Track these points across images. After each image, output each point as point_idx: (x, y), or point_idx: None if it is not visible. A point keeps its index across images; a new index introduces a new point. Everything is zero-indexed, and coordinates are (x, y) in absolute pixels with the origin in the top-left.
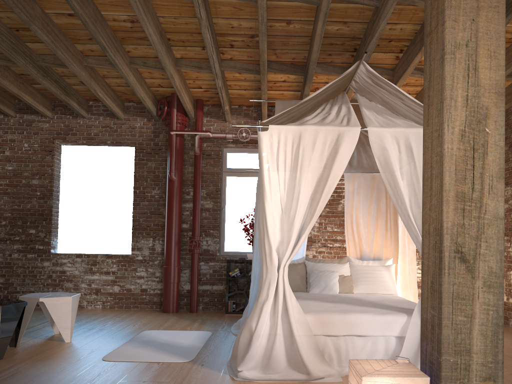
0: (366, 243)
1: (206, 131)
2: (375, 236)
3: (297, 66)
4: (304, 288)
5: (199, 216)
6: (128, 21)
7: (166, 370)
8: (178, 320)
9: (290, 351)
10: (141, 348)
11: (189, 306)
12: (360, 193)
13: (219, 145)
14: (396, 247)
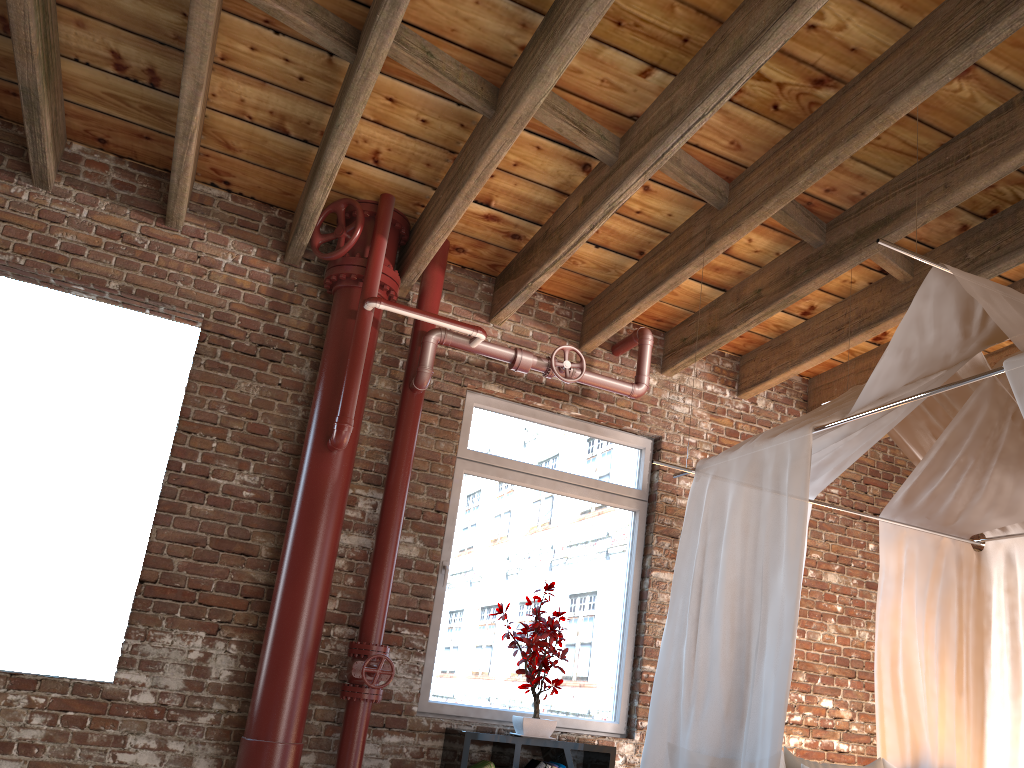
0: (926, 724)
1: (478, 327)
2: (940, 707)
3: (813, 215)
4: None
5: (392, 580)
6: None
7: None
8: None
9: None
10: None
11: None
12: (913, 583)
13: (462, 381)
14: (977, 741)
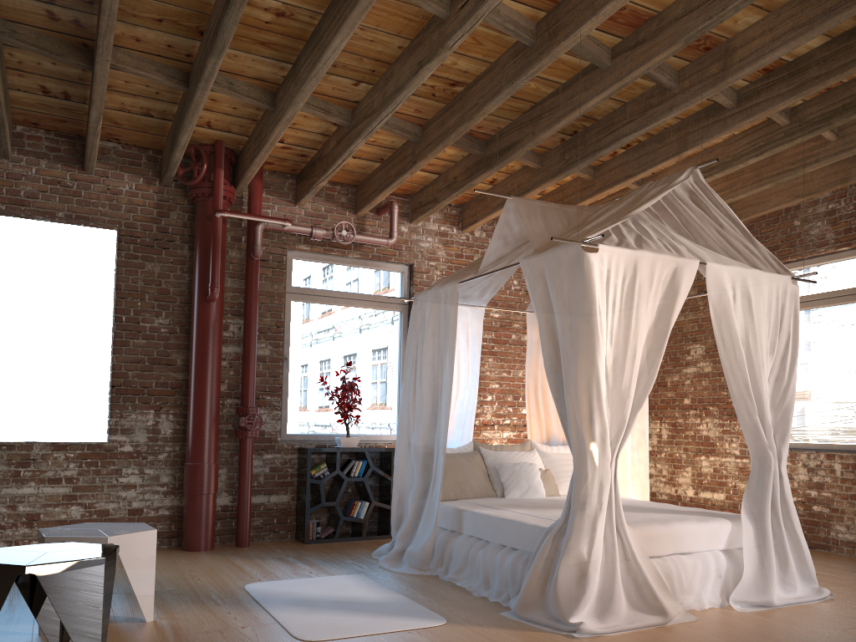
0: (555, 419)
1: (286, 219)
2: None
3: (475, 138)
4: (493, 491)
5: (255, 371)
6: (273, 12)
7: (449, 640)
8: (254, 562)
9: (627, 584)
10: (320, 613)
11: (226, 536)
12: None
13: (283, 245)
14: None
